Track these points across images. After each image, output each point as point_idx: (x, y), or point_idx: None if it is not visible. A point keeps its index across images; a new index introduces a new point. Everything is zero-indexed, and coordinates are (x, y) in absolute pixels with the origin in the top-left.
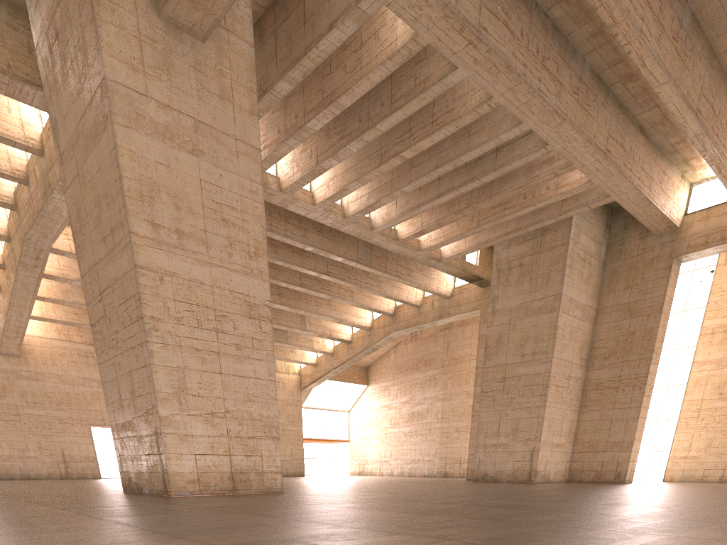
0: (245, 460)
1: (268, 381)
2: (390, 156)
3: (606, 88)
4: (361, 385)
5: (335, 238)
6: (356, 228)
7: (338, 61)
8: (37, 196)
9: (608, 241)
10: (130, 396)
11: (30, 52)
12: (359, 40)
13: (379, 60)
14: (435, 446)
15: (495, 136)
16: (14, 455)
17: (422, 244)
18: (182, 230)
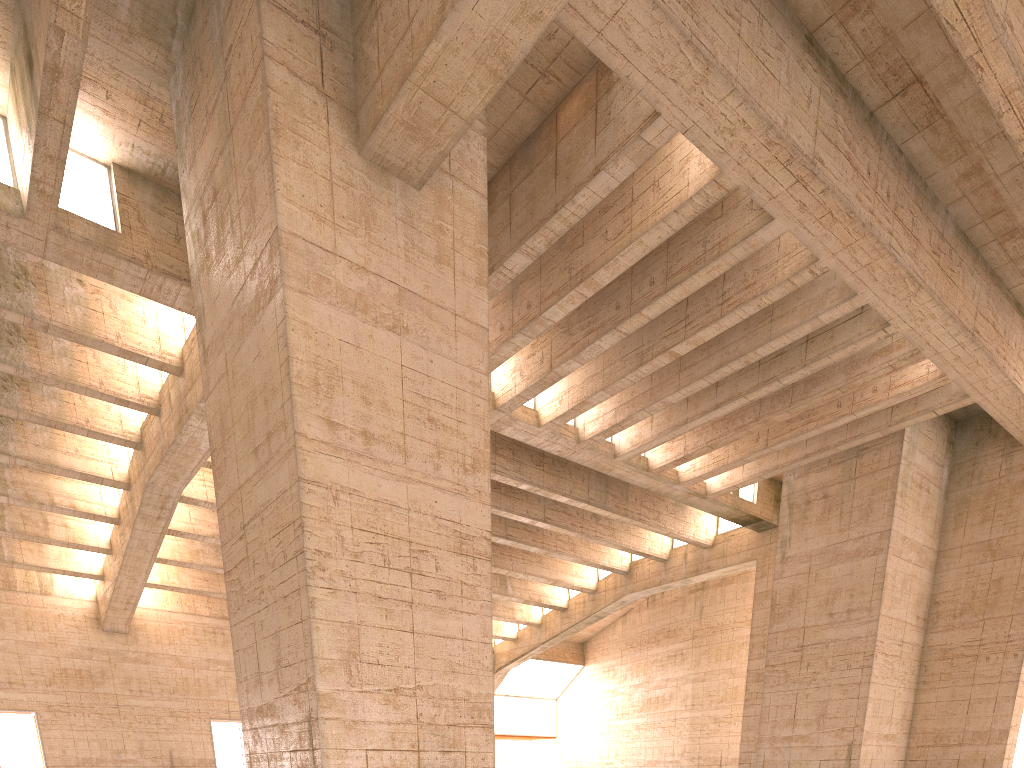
0: (440, 758)
1: (481, 644)
2: (655, 353)
3: (974, 250)
4: (575, 665)
5: (559, 473)
6: (592, 455)
7: (595, 227)
8: (170, 427)
9: (951, 462)
10: (273, 667)
11: (177, 240)
12: (629, 197)
13: (659, 216)
14: (682, 741)
15: (812, 317)
16: (106, 758)
17: (682, 475)
18: (370, 432)
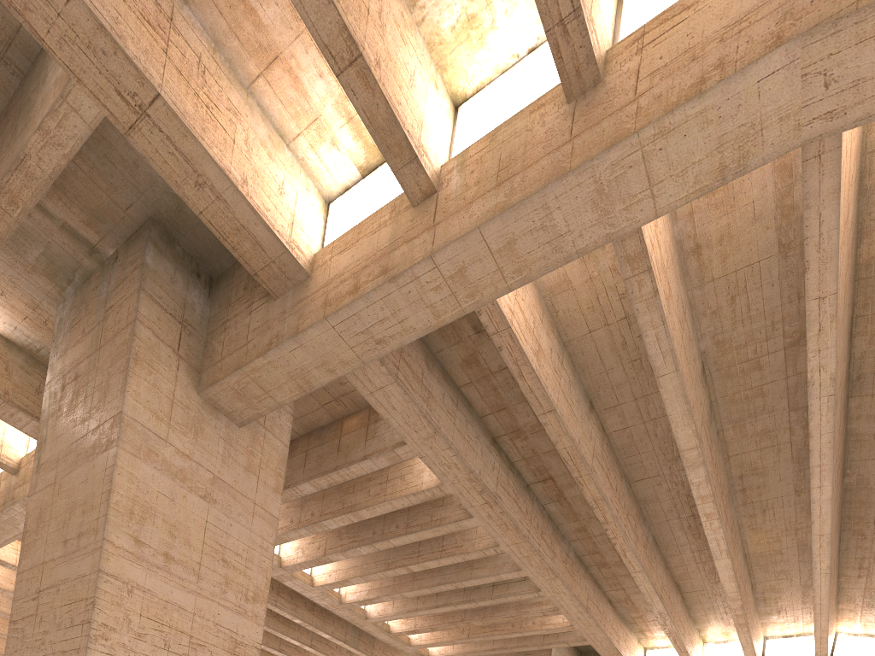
0: None
1: None
2: (398, 565)
3: (585, 566)
4: None
5: (325, 619)
6: (350, 614)
7: (362, 486)
8: None
9: None
10: None
11: (38, 392)
12: (385, 477)
13: (403, 493)
14: None
15: (496, 573)
16: None
17: (412, 641)
18: (171, 555)
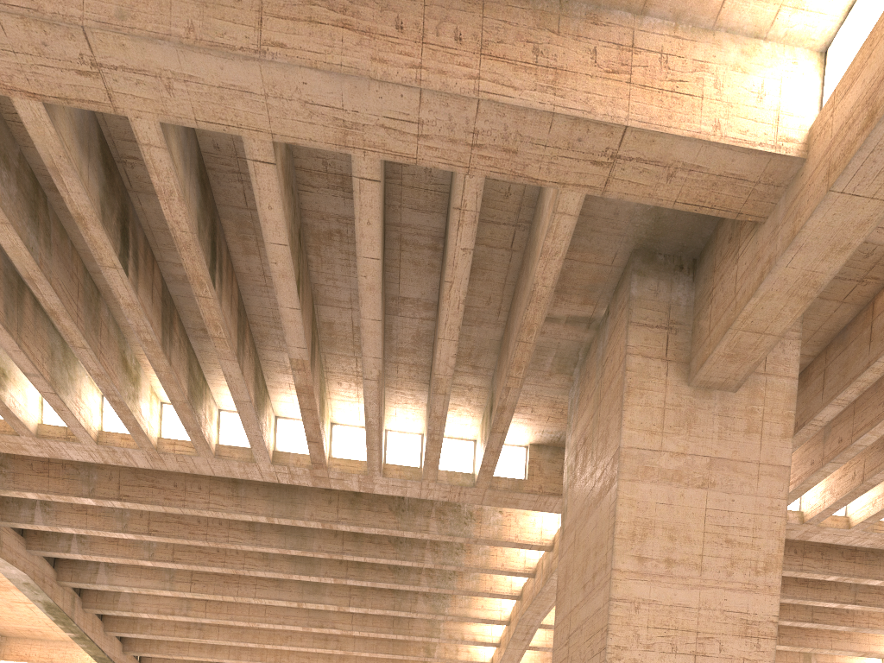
0: None
1: None
2: None
3: None
4: None
5: (872, 562)
6: None
7: None
8: (539, 582)
9: None
10: None
11: (560, 473)
12: None
13: None
14: None
15: None
16: None
17: None
18: (672, 558)
